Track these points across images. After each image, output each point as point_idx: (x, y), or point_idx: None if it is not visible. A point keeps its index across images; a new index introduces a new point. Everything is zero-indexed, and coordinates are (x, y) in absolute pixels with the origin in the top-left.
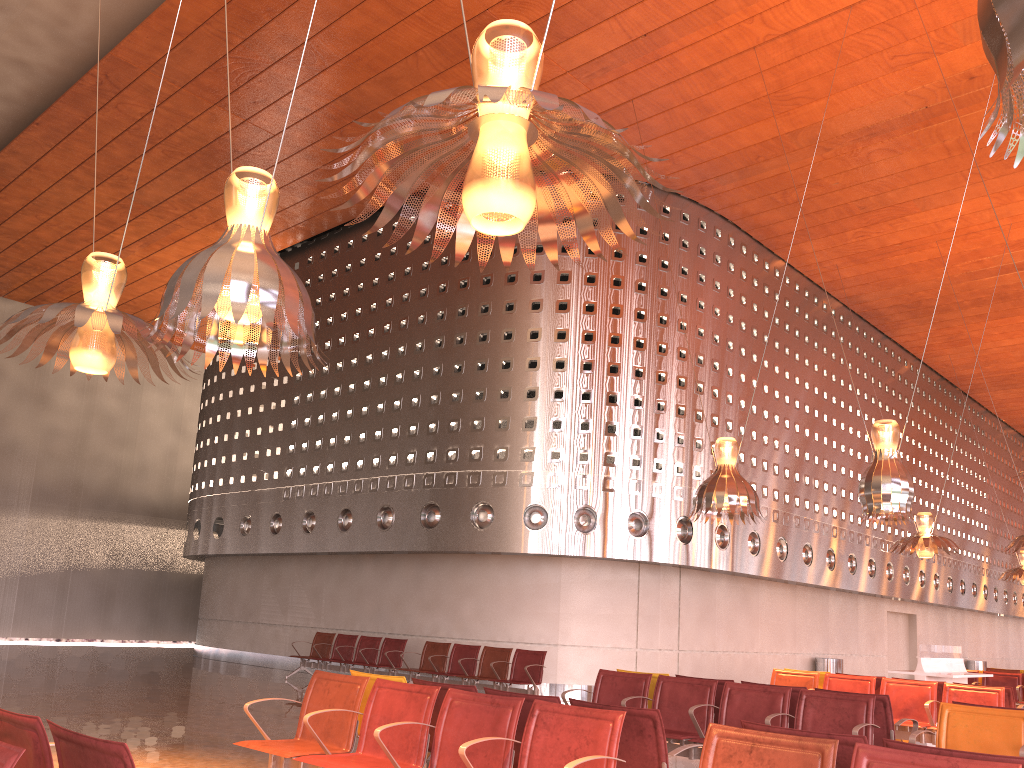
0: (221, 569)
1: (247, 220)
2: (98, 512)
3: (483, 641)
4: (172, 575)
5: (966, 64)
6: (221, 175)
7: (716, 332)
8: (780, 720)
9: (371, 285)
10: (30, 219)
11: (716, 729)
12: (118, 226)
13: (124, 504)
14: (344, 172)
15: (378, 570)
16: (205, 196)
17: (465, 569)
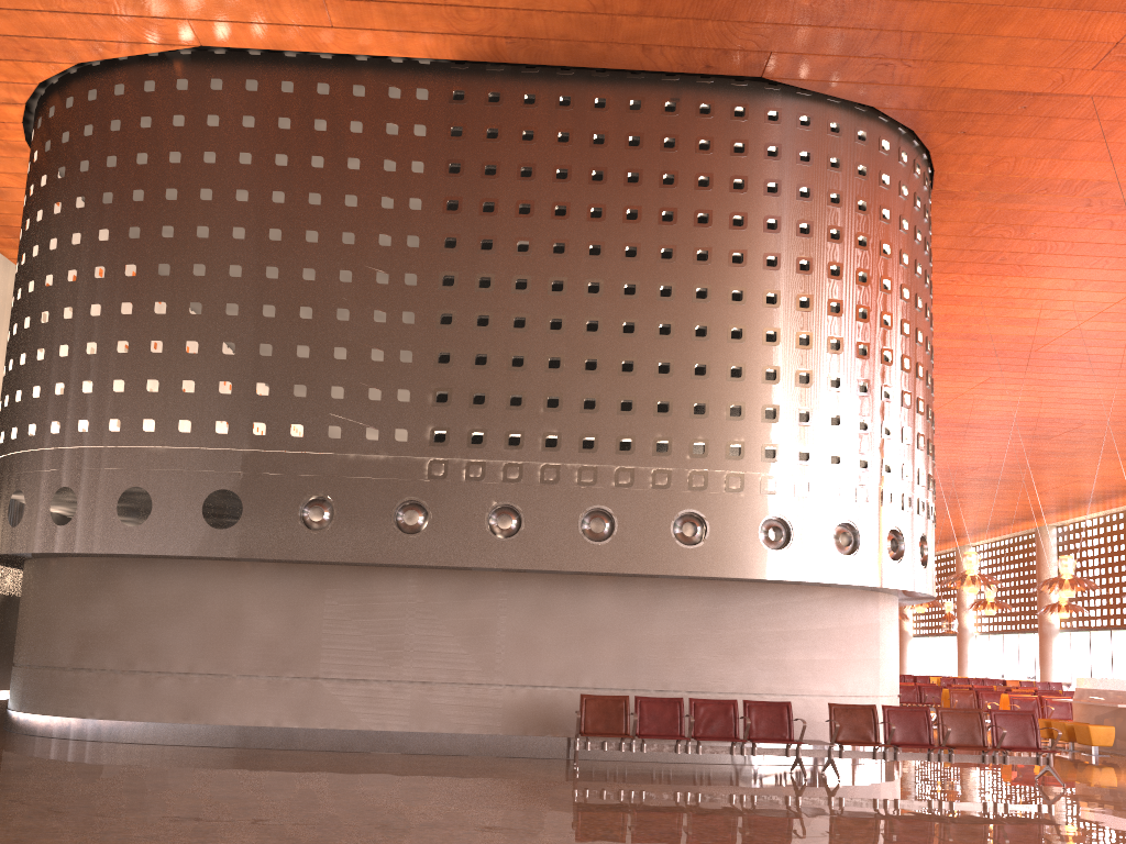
0: (177, 582)
1: None
2: None
3: (814, 697)
4: None
5: None
6: None
7: None
8: None
9: (624, 180)
10: None
11: None
12: None
13: None
14: None
15: (627, 600)
16: None
17: (788, 604)
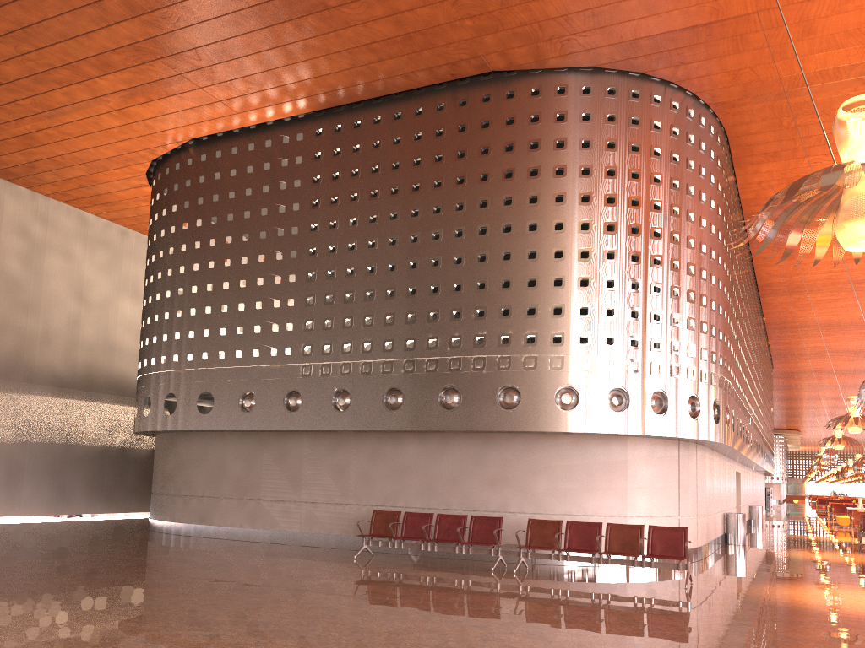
0: (197, 445)
1: None
2: (4, 382)
3: (558, 515)
4: (77, 447)
5: None
6: (284, 29)
7: (724, 236)
8: None
9: (411, 164)
10: (5, 49)
11: None
12: (112, 71)
13: (30, 374)
14: None
15: (425, 448)
16: (245, 50)
17: (535, 448)
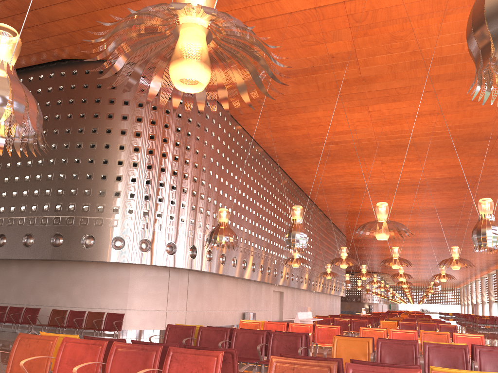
0: None
1: (1, 57)
2: None
3: (85, 308)
4: None
5: (332, 50)
6: None
7: (211, 156)
8: (261, 346)
9: None
10: None
11: (274, 359)
12: None
13: None
14: (101, 38)
15: (21, 269)
16: None
17: (76, 269)
